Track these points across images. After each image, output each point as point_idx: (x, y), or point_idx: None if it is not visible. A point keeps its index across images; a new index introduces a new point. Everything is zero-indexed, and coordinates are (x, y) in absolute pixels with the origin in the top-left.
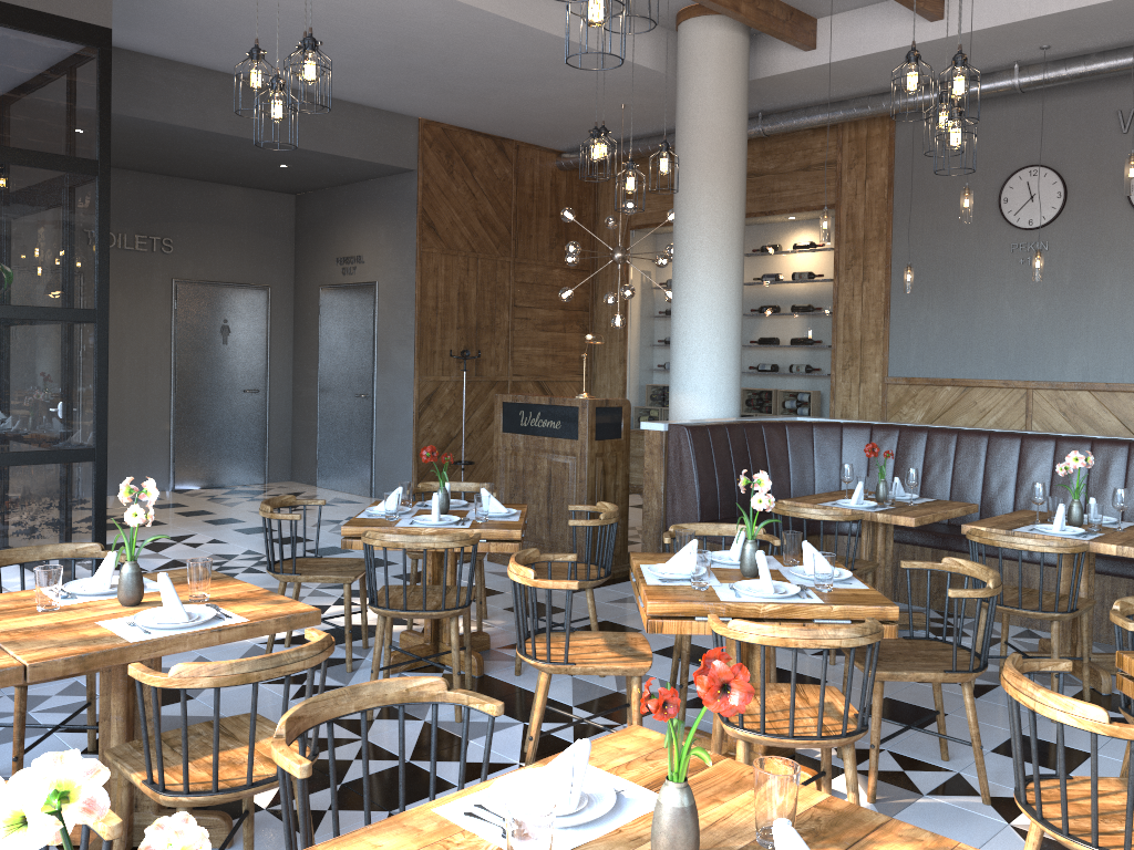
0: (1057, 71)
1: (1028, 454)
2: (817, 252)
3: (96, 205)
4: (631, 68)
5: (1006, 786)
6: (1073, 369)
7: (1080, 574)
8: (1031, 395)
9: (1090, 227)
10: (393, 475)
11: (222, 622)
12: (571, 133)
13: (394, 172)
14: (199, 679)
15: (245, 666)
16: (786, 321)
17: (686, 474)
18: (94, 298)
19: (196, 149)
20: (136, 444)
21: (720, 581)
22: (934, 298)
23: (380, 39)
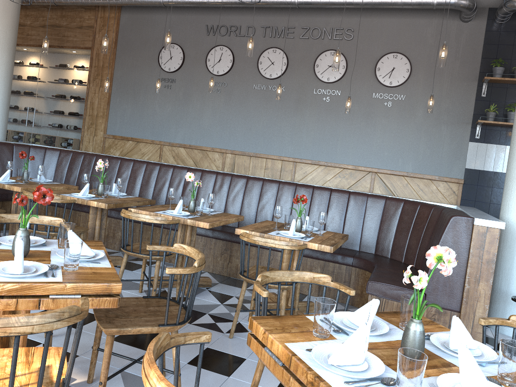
0: None
1: (122, 167)
2: (82, 70)
3: None
4: None
5: None
6: (179, 137)
7: (70, 214)
8: (162, 148)
9: (191, 75)
10: None
11: None
12: None
13: None
14: None
15: None
16: (65, 102)
17: None
18: None
19: None
20: None
21: None
22: (129, 99)
23: None
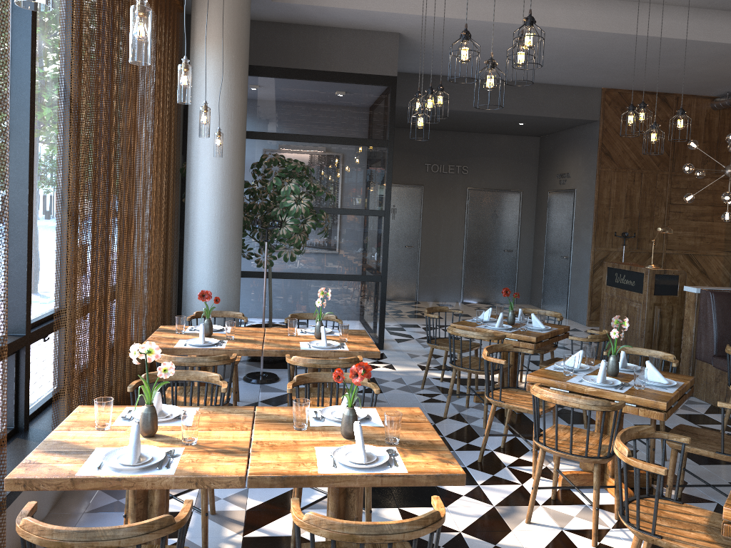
0: None
1: None
2: None
3: (386, 161)
4: (725, 45)
5: None
6: None
7: None
8: None
9: None
10: (577, 306)
11: (338, 349)
12: (714, 86)
13: (586, 122)
14: (299, 362)
15: (314, 361)
16: None
17: (708, 322)
18: (384, 205)
19: (471, 119)
20: (444, 276)
21: (588, 374)
22: None
23: (550, 53)
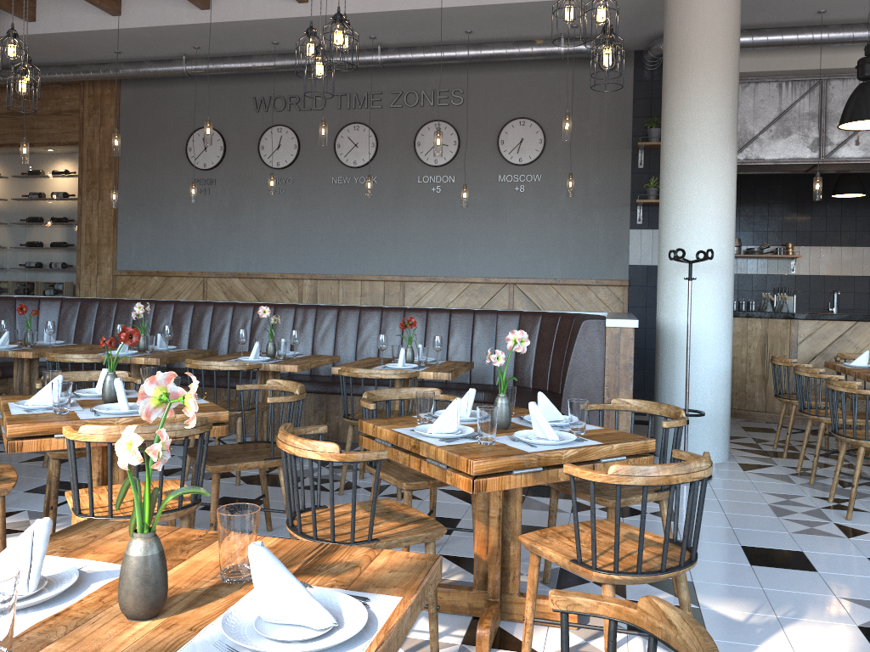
0: (208, 65)
1: (158, 313)
2: (67, 177)
3: None
4: None
5: (10, 507)
6: (230, 263)
7: None
8: (206, 281)
9: (239, 171)
10: None
11: None
12: None
13: None
14: None
15: None
16: (45, 228)
17: None
18: None
19: None
20: None
21: None
22: (147, 214)
23: None
